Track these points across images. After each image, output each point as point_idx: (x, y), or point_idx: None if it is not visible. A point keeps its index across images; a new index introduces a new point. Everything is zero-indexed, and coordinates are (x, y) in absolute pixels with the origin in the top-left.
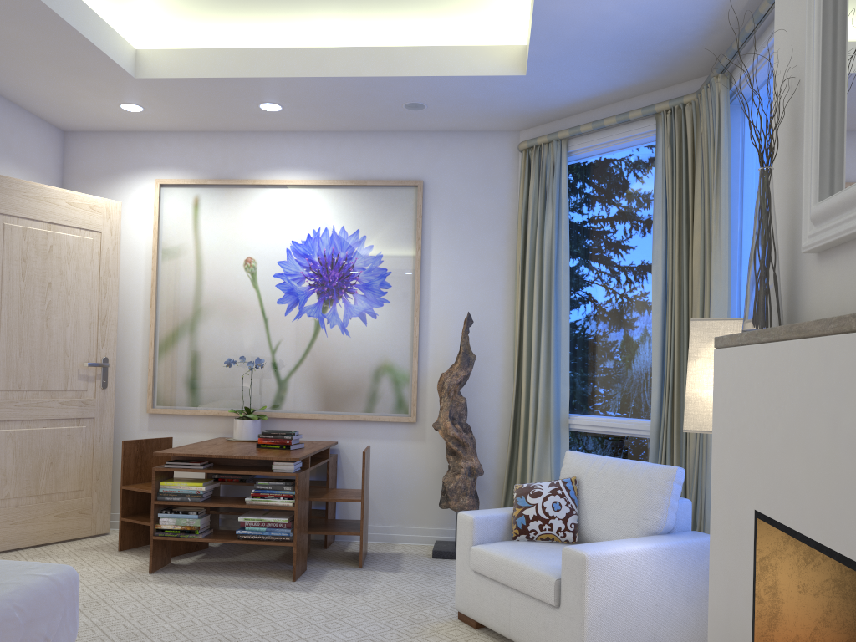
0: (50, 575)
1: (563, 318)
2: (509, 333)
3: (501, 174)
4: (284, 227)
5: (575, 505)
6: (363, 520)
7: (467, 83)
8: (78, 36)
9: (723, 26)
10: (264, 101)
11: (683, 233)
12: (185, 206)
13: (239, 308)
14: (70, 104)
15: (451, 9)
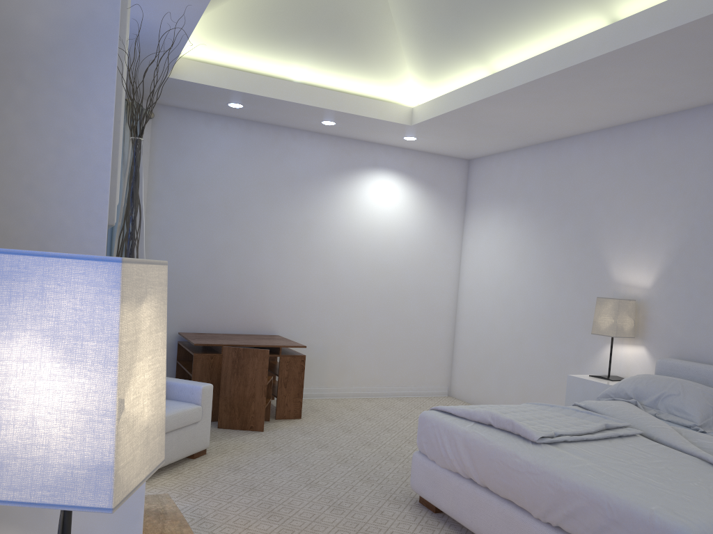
0: (654, 514)
1: None
2: None
3: None
4: None
5: None
6: None
7: None
8: None
9: None
10: None
11: None
12: None
13: None
14: None
15: None
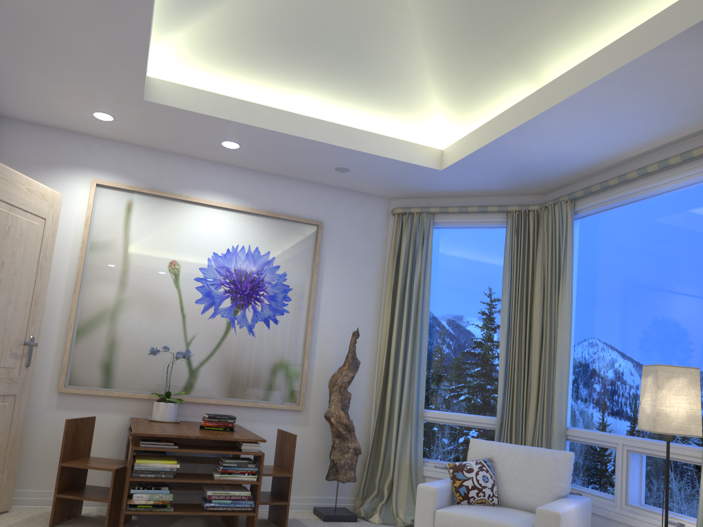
0: None
1: (424, 339)
2: (374, 345)
3: (376, 227)
4: (208, 240)
5: (495, 478)
6: (290, 491)
7: (398, 165)
8: (141, 62)
9: (581, 174)
10: (231, 140)
11: (524, 293)
12: (118, 207)
13: (160, 303)
14: (45, 99)
15: (399, 113)
